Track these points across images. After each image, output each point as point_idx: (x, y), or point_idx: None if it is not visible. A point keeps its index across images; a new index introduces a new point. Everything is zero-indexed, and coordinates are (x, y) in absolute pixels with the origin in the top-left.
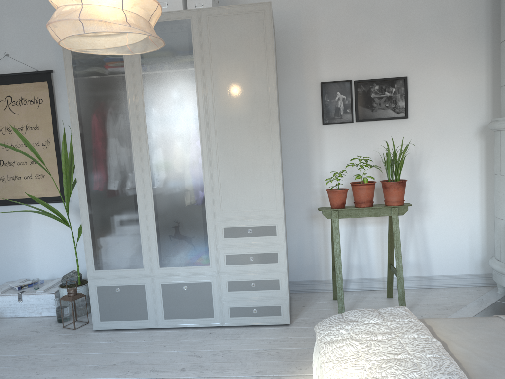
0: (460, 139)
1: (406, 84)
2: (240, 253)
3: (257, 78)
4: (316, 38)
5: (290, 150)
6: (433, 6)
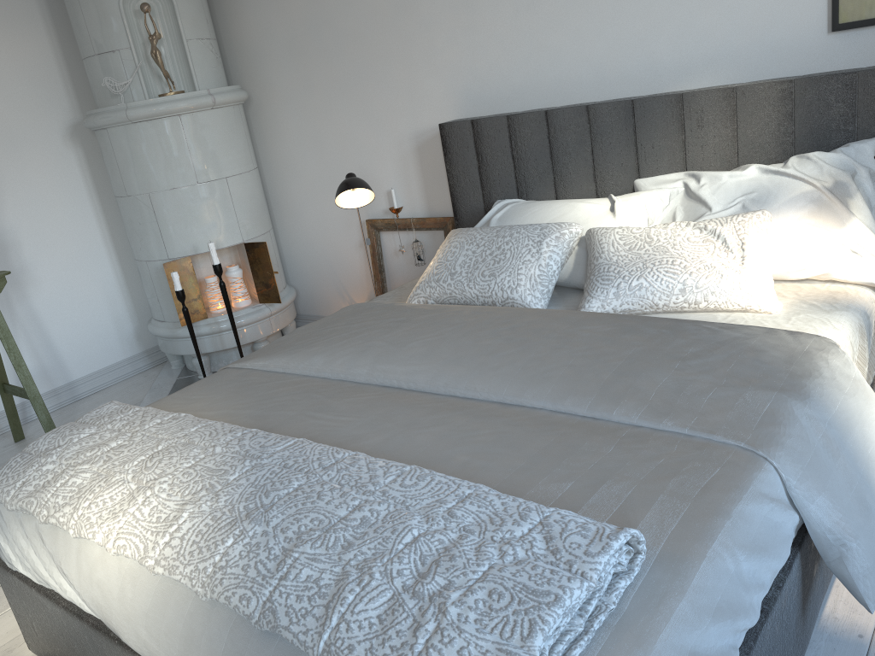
0: (43, 151)
1: None
2: None
3: None
4: None
5: None
6: None
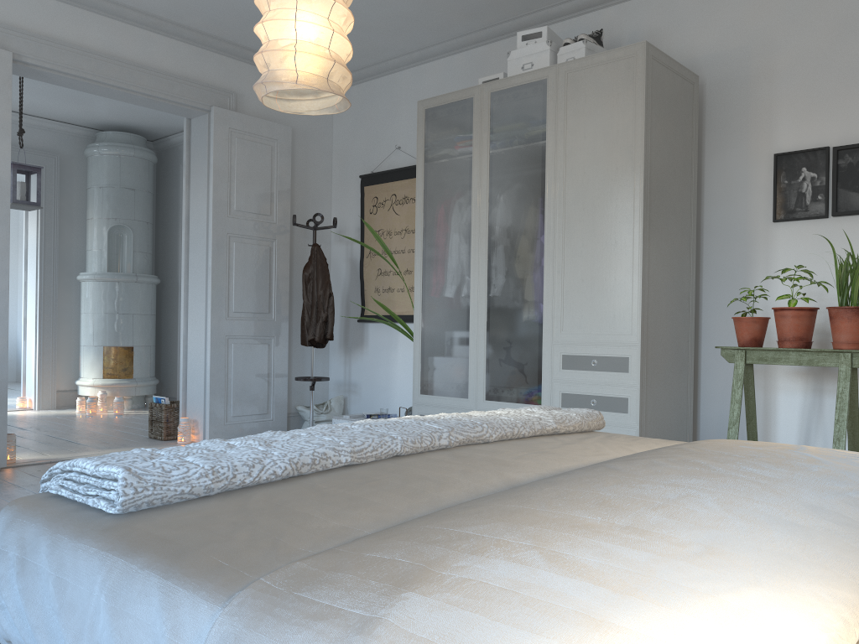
0: None
1: None
2: (580, 393)
3: (620, 148)
4: (773, 84)
5: (718, 263)
6: None
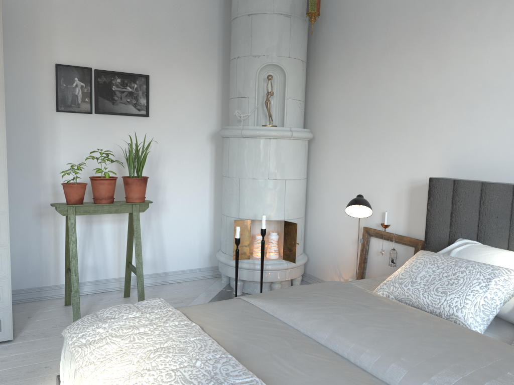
0: (194, 143)
1: (148, 82)
2: None
3: None
4: (52, 13)
5: (15, 136)
6: (175, 12)
